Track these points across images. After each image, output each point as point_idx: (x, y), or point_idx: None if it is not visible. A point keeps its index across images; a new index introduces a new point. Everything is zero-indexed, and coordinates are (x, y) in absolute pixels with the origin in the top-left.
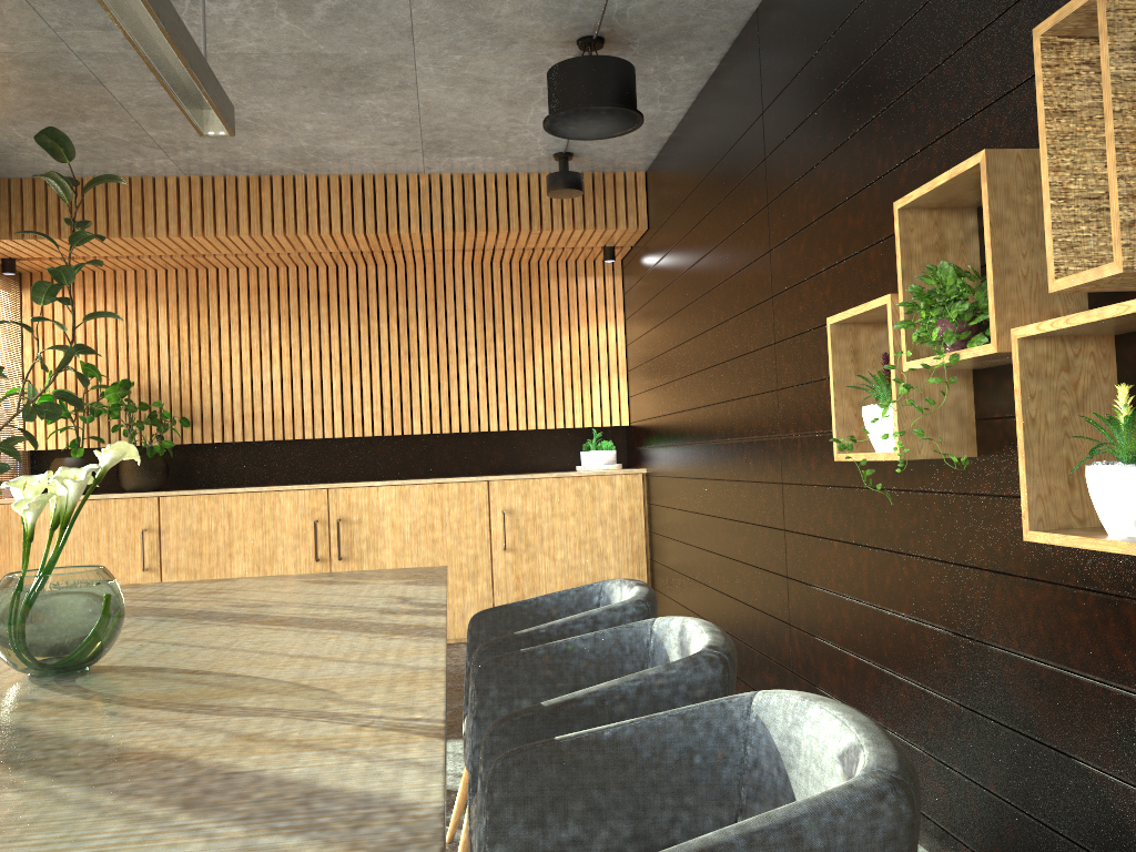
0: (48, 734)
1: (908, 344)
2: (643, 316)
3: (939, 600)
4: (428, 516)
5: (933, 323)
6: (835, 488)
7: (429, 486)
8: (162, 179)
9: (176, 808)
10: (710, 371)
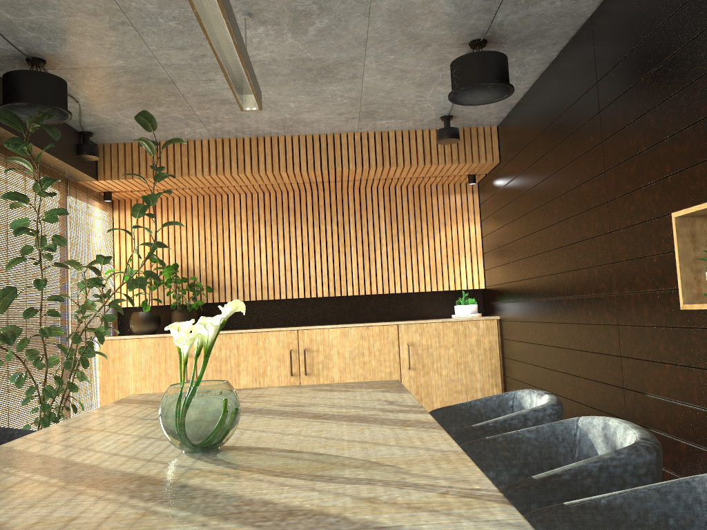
0: (228, 494)
1: None
2: (496, 218)
3: None
4: (360, 347)
5: None
6: (666, 328)
7: (361, 328)
8: (199, 141)
9: None
10: (553, 251)
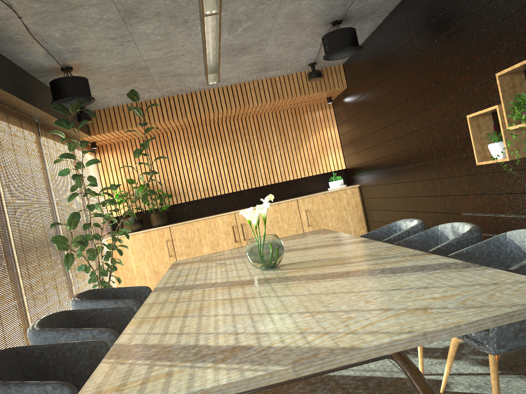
0: (311, 274)
1: (507, 121)
2: (349, 123)
3: (523, 207)
4: (276, 217)
5: (521, 113)
6: (468, 176)
7: (274, 205)
8: (153, 100)
9: (392, 274)
10: (393, 141)
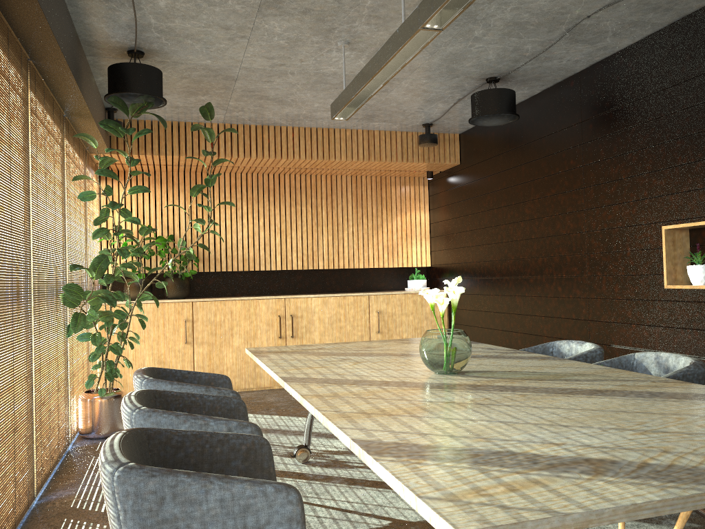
0: (540, 387)
1: None
2: (451, 209)
3: None
4: (338, 314)
5: None
6: (635, 300)
7: (338, 297)
8: (209, 124)
9: (674, 399)
10: (522, 241)
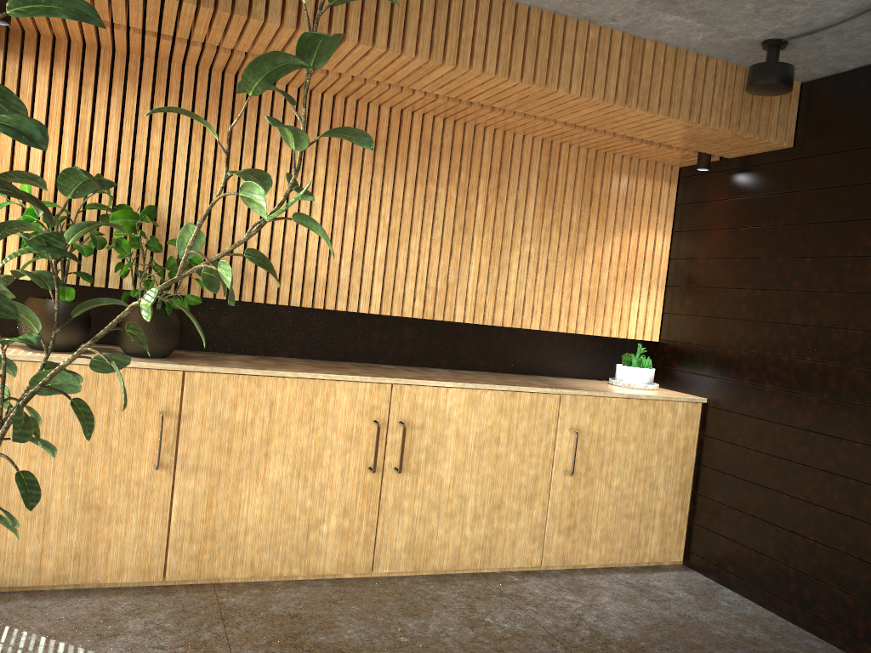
0: None
1: None
2: (745, 239)
3: None
4: (495, 428)
5: None
6: None
7: (502, 393)
8: None
9: None
10: None
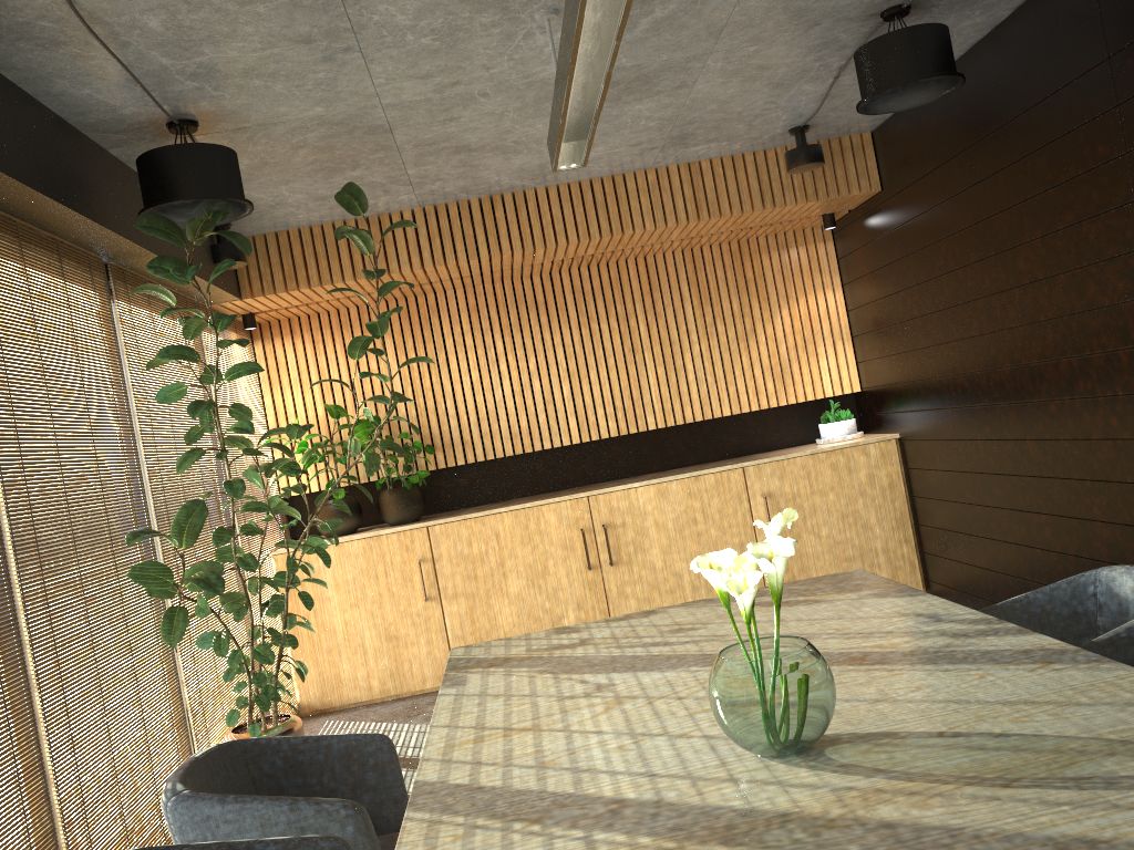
0: (993, 833)
1: None
2: (880, 280)
3: None
4: (689, 510)
5: None
6: None
7: (686, 480)
8: (398, 214)
9: None
10: (1021, 329)
